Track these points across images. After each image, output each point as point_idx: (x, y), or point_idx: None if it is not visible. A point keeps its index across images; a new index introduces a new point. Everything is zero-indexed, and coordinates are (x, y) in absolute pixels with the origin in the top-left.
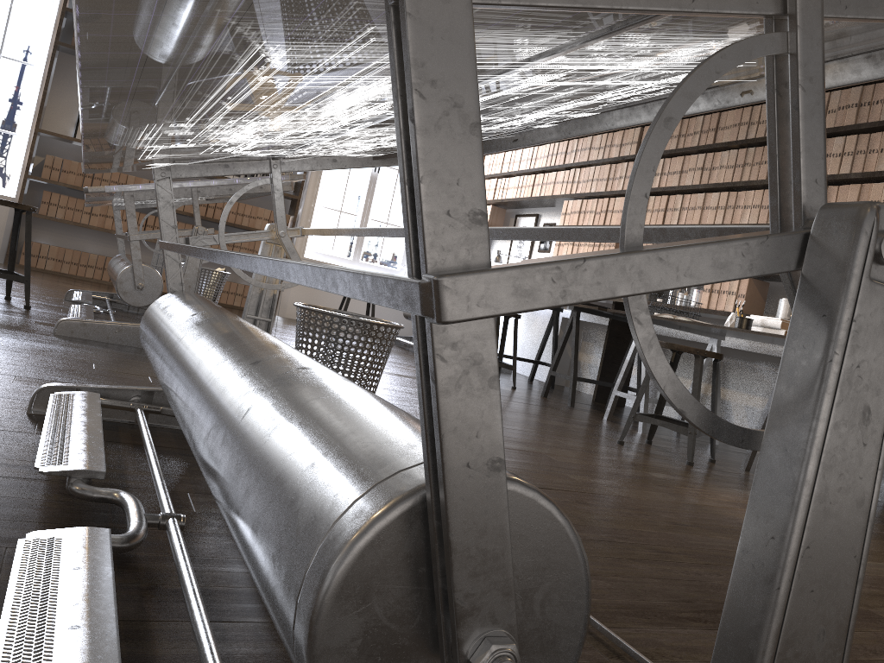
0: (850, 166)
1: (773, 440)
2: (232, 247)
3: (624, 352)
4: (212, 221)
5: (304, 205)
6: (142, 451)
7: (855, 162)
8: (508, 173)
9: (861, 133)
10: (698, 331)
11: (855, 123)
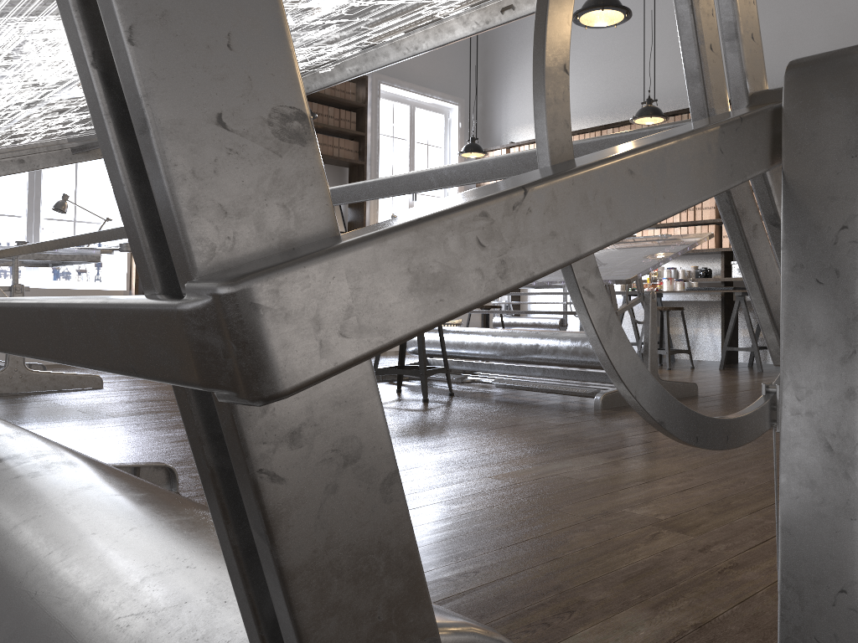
0: None
1: None
2: None
3: None
4: None
5: None
6: None
7: None
8: None
9: None
10: None
11: None
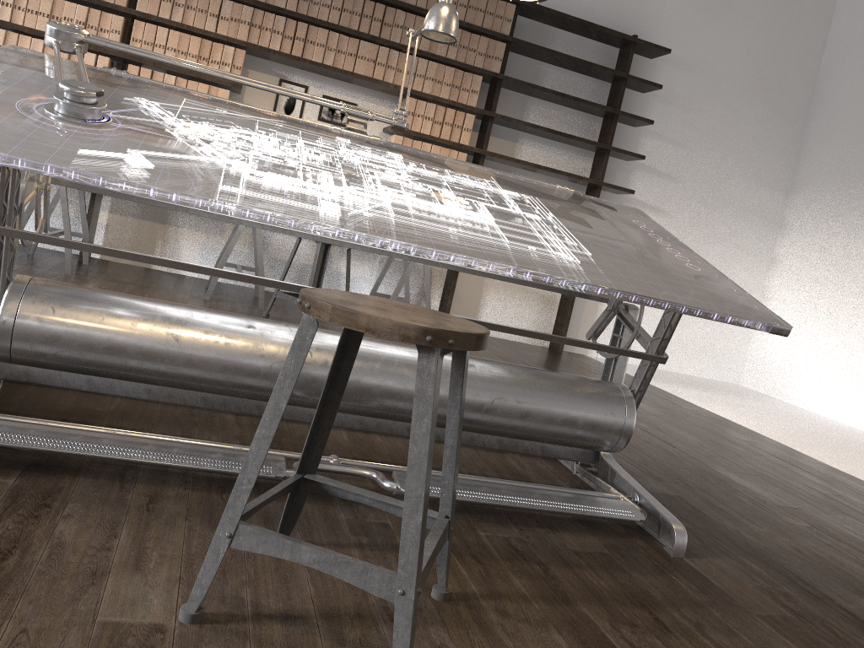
0: None
1: (621, 356)
2: None
3: None
4: None
5: None
6: None
7: None
8: None
9: None
10: None
11: None
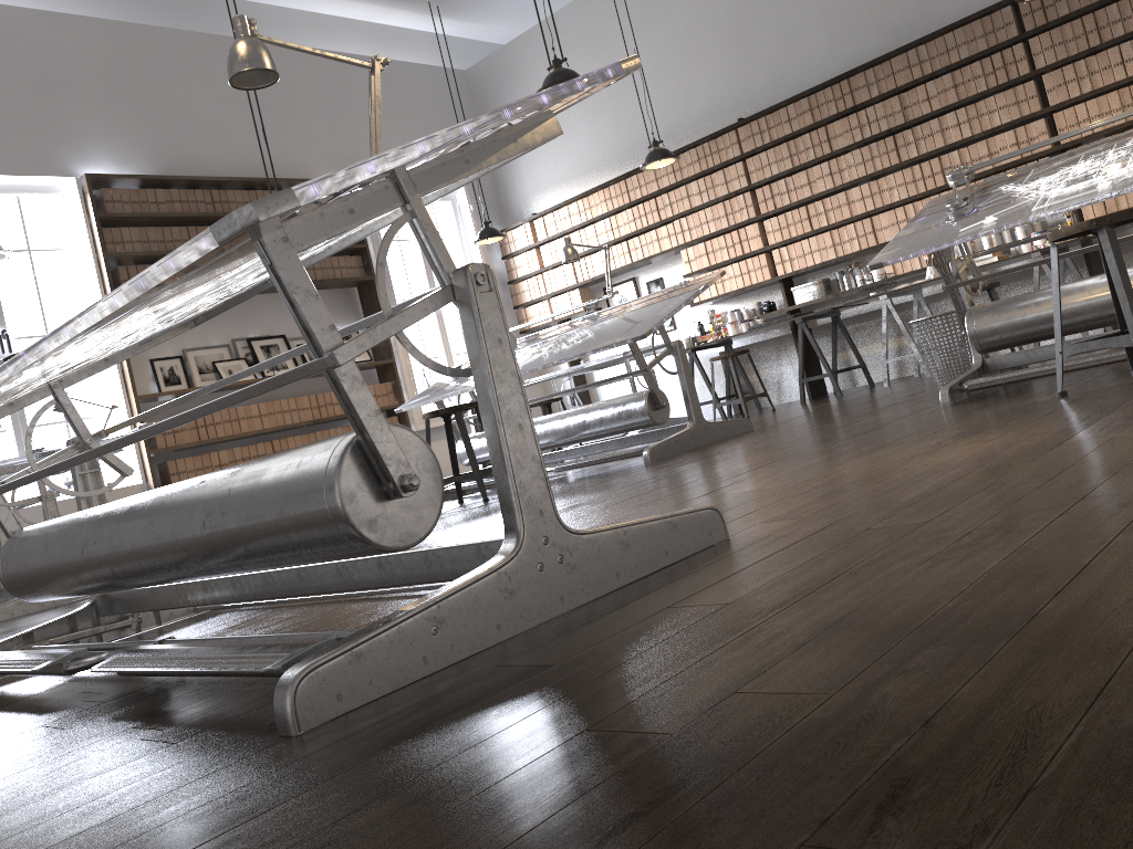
0: (970, 130)
1: None
2: None
3: (810, 349)
4: (333, 419)
5: (401, 366)
6: (1032, 386)
7: (973, 126)
8: (587, 251)
9: (963, 105)
10: (910, 291)
11: (958, 99)
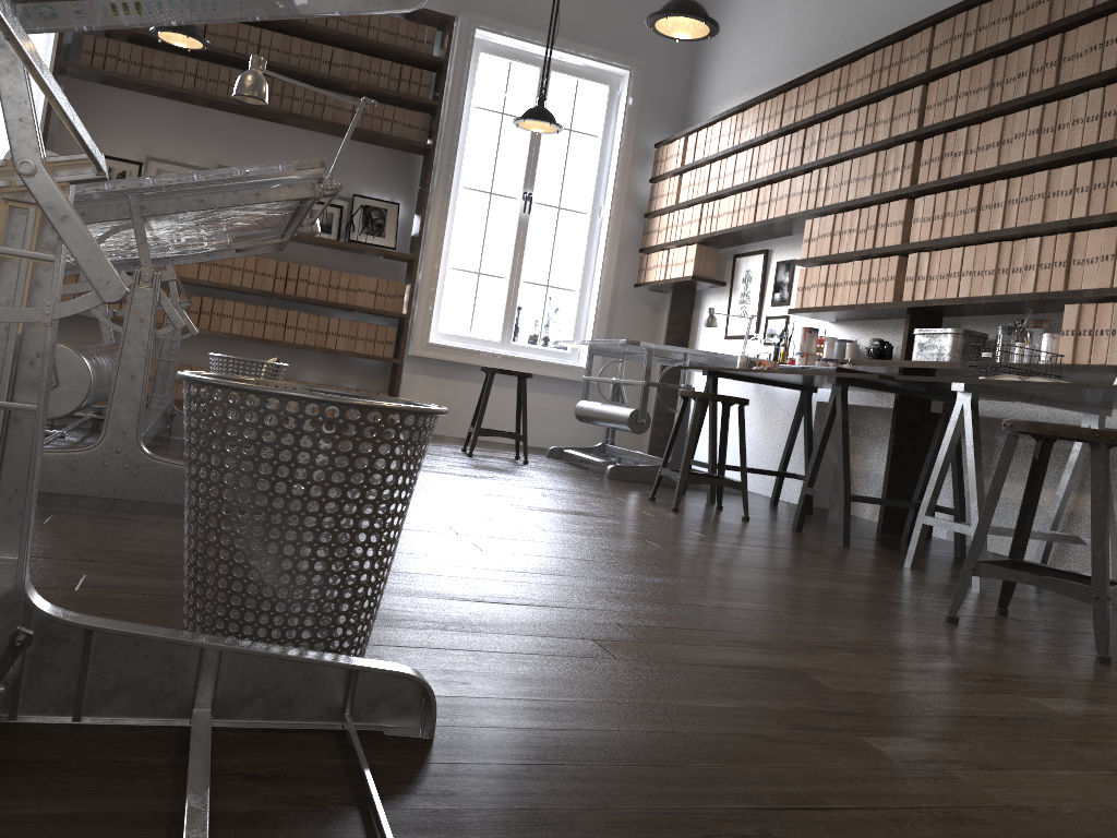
0: None
1: None
2: (326, 335)
3: (924, 450)
4: (294, 299)
5: (424, 268)
6: None
7: None
8: (718, 192)
9: None
10: (1064, 402)
11: None
